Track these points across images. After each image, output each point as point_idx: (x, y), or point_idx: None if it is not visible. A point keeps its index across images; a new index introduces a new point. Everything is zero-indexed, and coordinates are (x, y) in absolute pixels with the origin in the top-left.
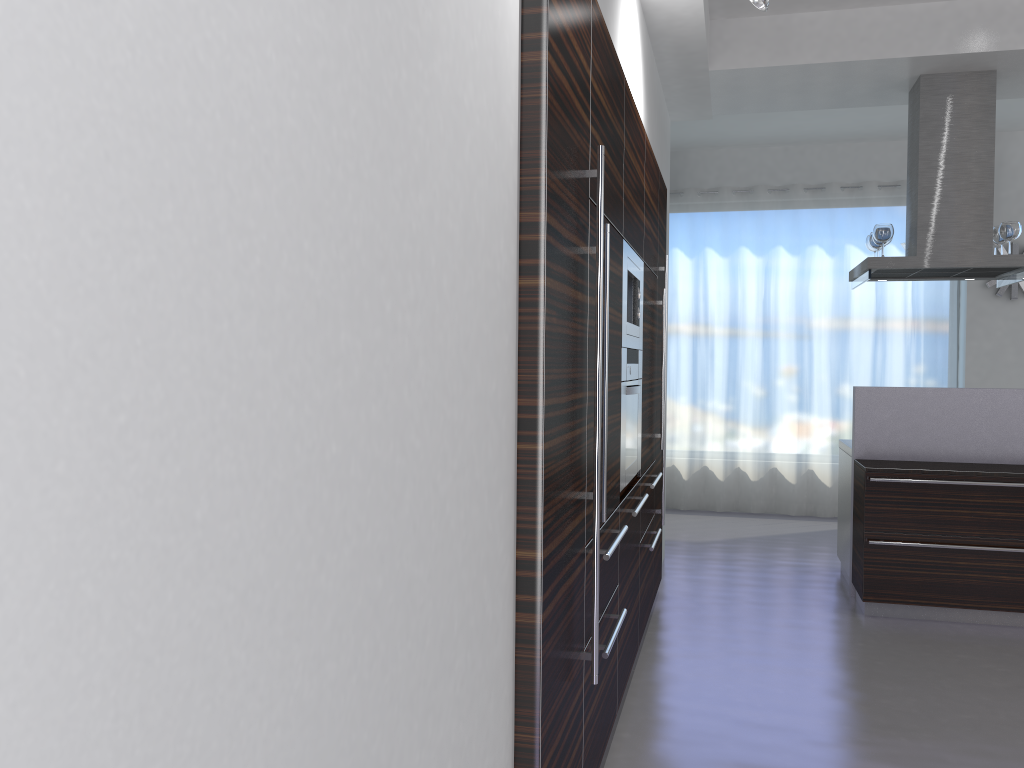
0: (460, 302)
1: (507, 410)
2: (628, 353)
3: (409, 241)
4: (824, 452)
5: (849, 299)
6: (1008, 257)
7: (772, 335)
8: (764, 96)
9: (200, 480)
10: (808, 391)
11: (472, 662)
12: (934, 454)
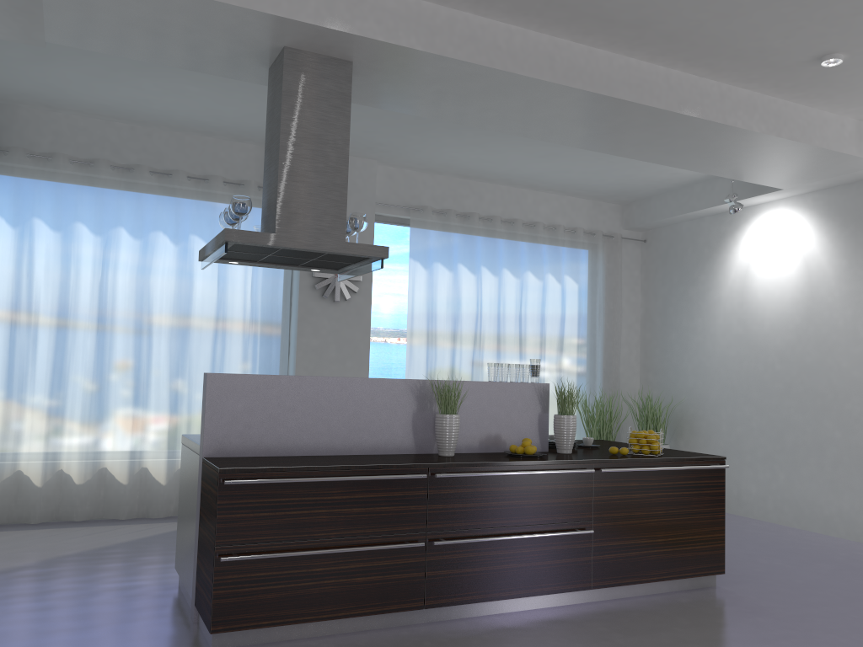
0: None
1: None
2: None
3: None
4: (160, 448)
5: (192, 290)
6: (359, 246)
7: (109, 322)
8: (113, 28)
9: None
10: (146, 383)
11: None
12: (288, 448)
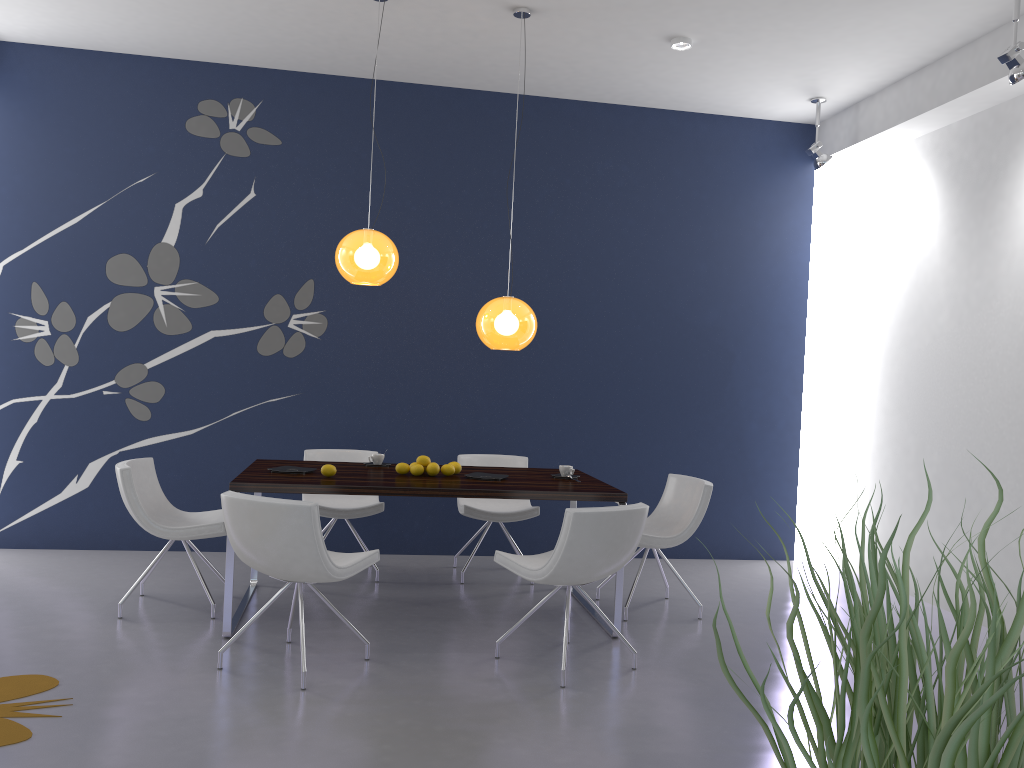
0: (1014, 374)
1: None
2: None
3: (985, 362)
4: None
5: None
6: None
7: None
8: None
9: (929, 404)
10: None
11: (1019, 489)
12: None
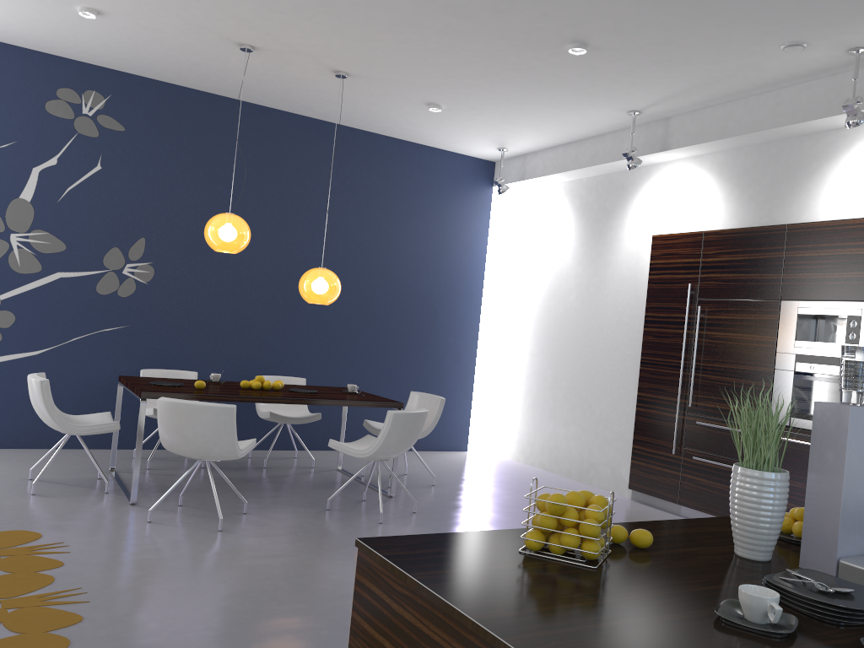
0: (614, 335)
1: (637, 358)
2: (802, 357)
3: (597, 326)
4: None
5: None
6: None
7: None
8: None
9: (561, 350)
10: None
11: (614, 402)
12: None
